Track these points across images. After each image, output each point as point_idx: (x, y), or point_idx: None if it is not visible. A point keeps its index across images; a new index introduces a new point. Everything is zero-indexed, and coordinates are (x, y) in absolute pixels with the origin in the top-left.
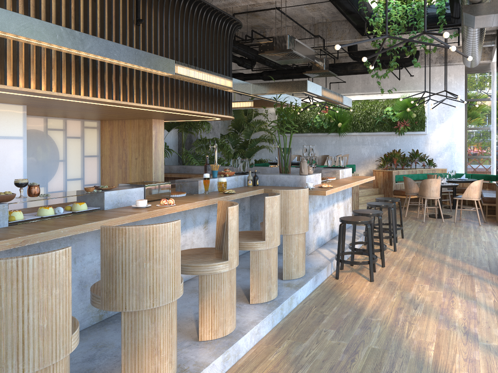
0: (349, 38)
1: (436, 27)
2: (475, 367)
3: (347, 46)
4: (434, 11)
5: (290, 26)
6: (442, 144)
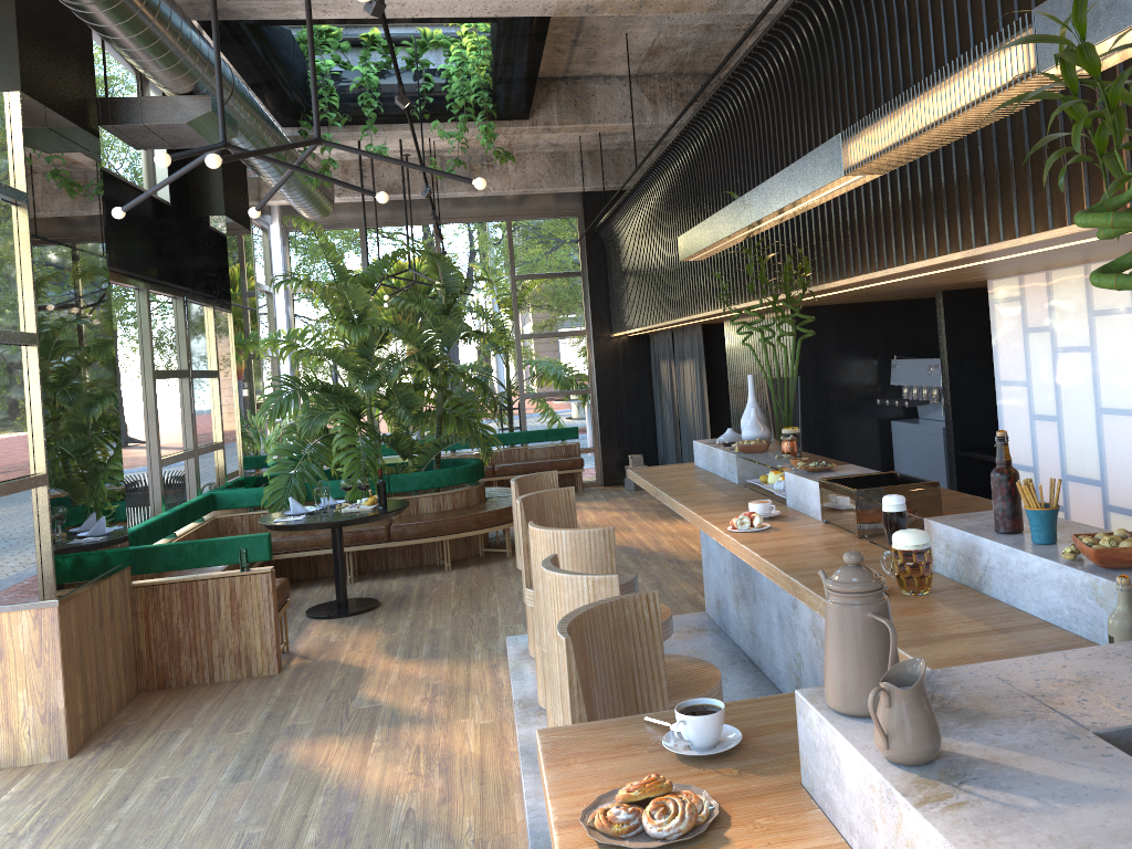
0: None
1: None
2: None
3: None
4: None
5: None
6: None
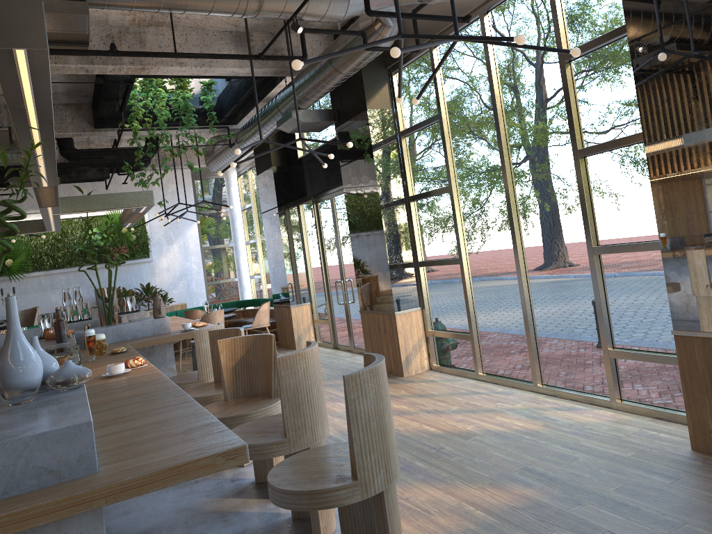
0: (74, 130)
1: (199, 124)
2: (470, 422)
3: (59, 141)
4: (199, 106)
5: None
6: (175, 272)
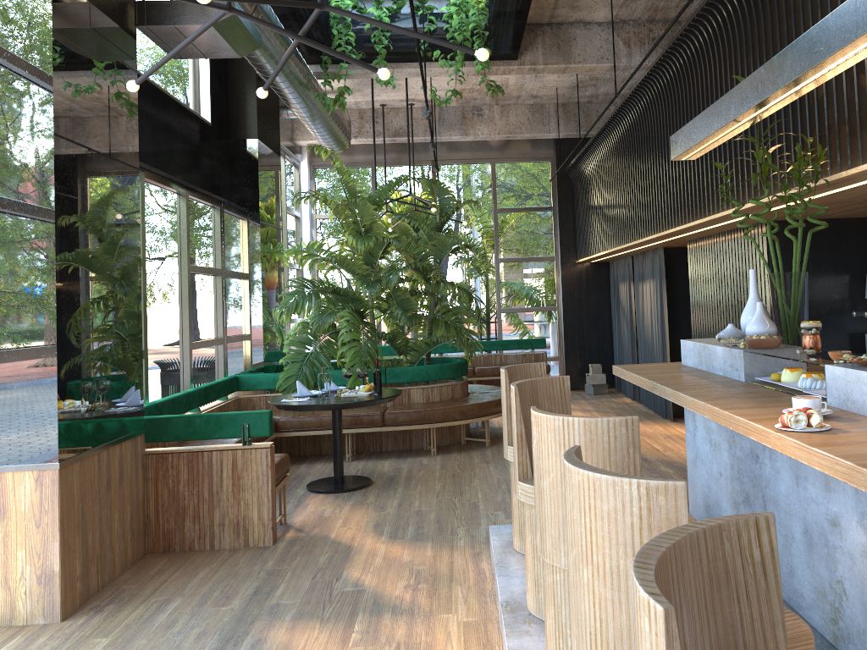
0: None
1: None
2: None
3: None
4: None
5: None
6: None
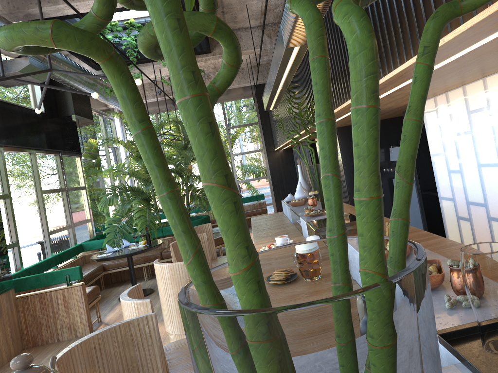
0: None
1: None
2: None
3: None
4: None
5: None
6: None
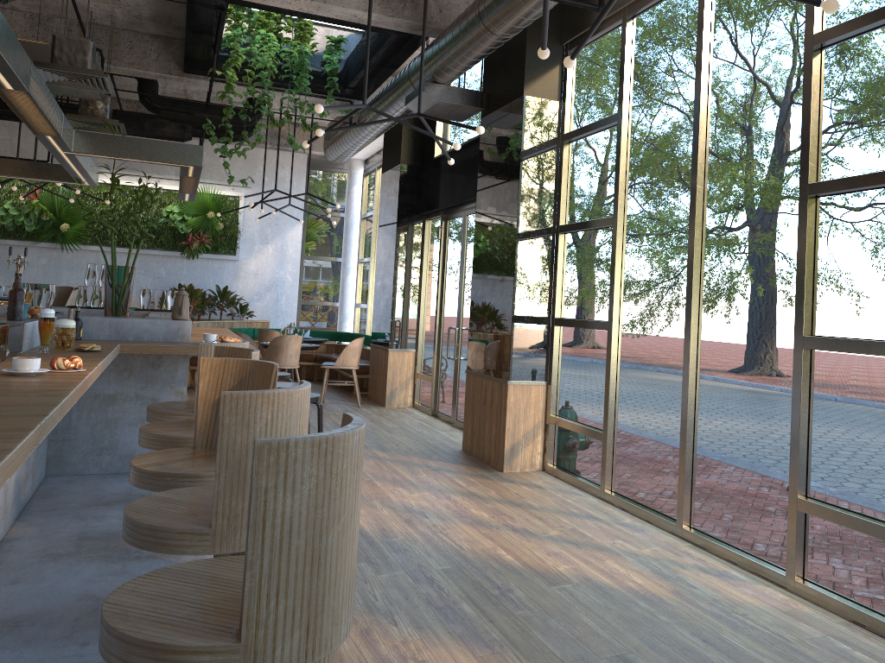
0: (158, 70)
1: (316, 92)
2: (566, 559)
3: (140, 83)
4: (319, 67)
5: (19, 11)
6: (263, 280)
